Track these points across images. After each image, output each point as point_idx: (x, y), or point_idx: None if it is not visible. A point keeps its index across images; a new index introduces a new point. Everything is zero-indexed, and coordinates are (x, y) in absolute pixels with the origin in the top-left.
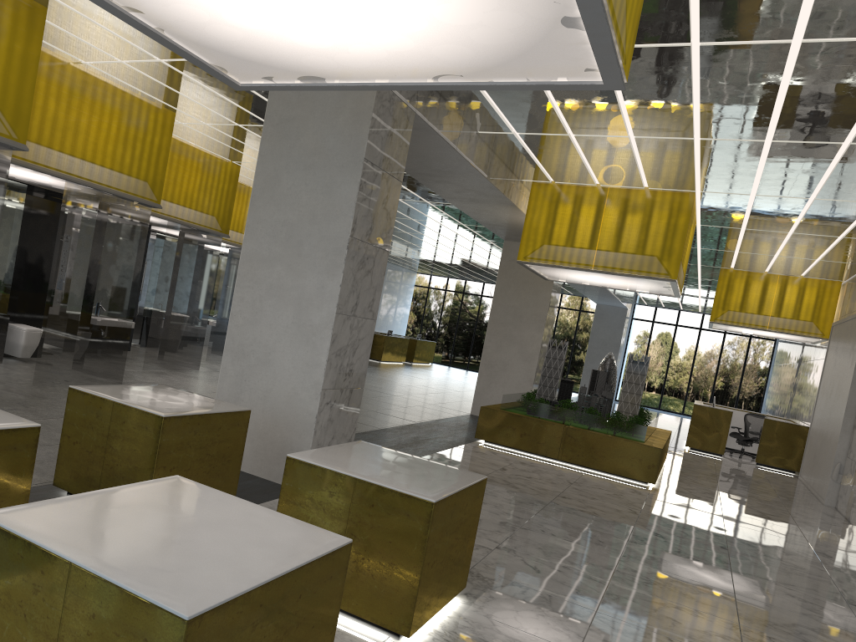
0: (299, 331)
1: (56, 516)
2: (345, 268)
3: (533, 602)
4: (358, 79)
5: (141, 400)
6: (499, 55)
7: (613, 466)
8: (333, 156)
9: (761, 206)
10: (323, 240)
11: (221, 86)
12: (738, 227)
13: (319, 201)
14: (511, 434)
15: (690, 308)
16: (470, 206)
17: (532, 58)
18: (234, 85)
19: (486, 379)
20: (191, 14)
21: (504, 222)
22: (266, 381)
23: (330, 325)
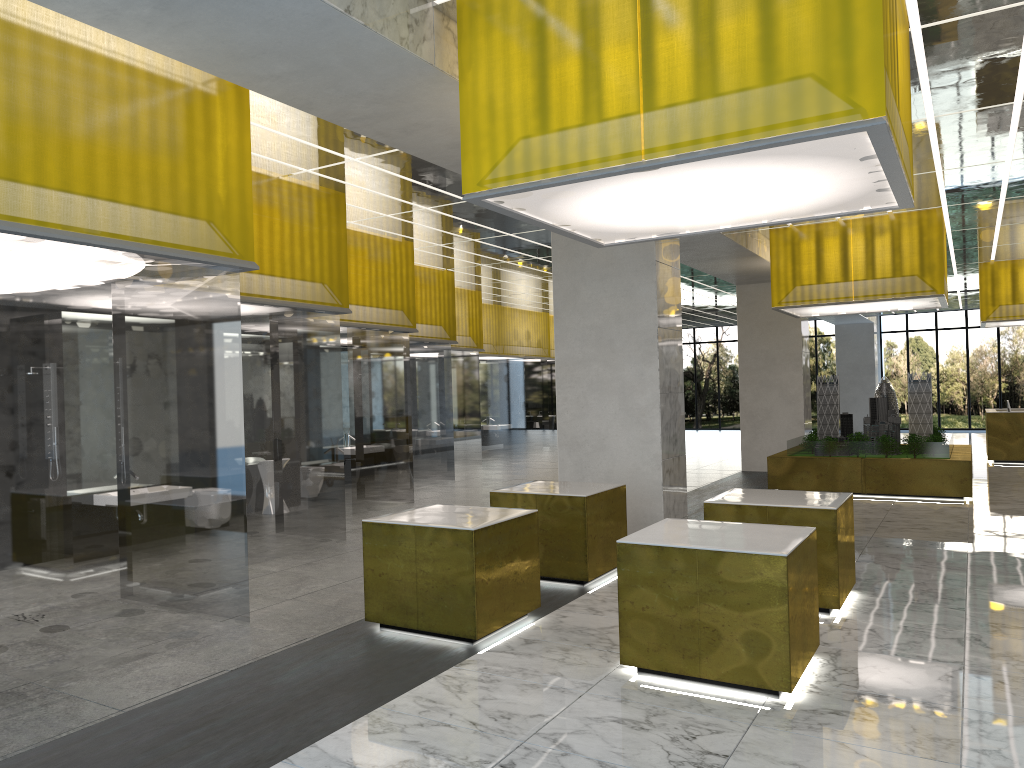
0: (628, 415)
1: (652, 537)
2: (659, 354)
3: (912, 586)
4: (706, 229)
5: (551, 490)
6: (825, 206)
7: (923, 487)
8: (626, 264)
9: (1012, 205)
10: (633, 335)
11: (474, 215)
12: (992, 225)
13: (621, 303)
14: (806, 477)
15: (949, 306)
16: (707, 263)
17: (849, 204)
18: (599, 246)
19: (750, 431)
20: (607, 221)
21: (740, 270)
22: (605, 464)
23: (657, 404)
